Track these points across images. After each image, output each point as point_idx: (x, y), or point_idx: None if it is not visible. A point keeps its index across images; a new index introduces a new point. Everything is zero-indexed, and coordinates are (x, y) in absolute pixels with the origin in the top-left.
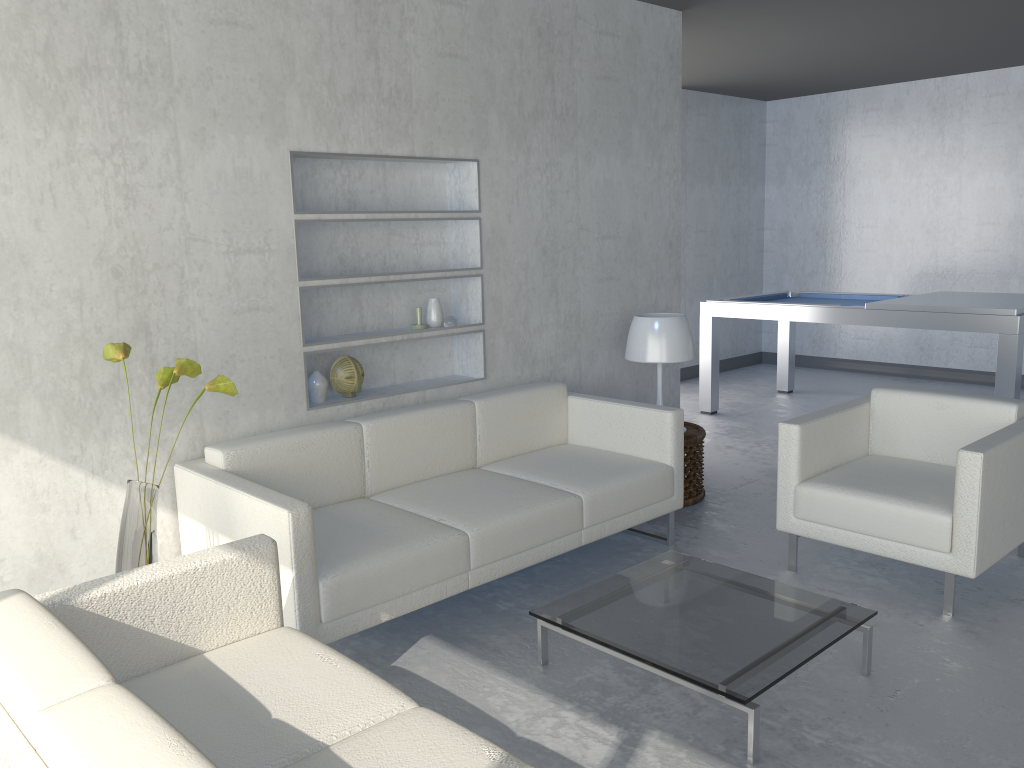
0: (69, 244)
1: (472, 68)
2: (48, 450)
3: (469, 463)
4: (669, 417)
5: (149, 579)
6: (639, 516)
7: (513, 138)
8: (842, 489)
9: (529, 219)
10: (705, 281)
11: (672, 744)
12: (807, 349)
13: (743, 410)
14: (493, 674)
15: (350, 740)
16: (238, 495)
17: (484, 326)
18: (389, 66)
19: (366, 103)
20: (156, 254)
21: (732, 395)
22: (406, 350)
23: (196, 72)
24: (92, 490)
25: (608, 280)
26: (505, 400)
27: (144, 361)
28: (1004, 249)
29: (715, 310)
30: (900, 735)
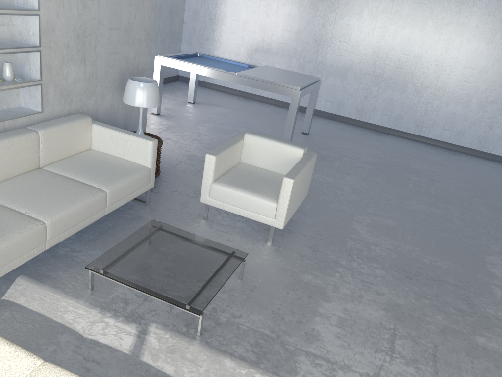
0: None
1: None
2: None
3: (36, 166)
4: (151, 144)
5: None
6: (134, 195)
7: None
8: (232, 187)
9: (70, 16)
10: (154, 36)
11: (162, 330)
12: (201, 77)
13: (172, 113)
14: (64, 298)
15: None
16: None
17: (42, 81)
18: None
19: None
20: None
21: (166, 102)
22: None
23: None
24: None
25: (114, 54)
26: (57, 129)
27: None
28: (292, 45)
29: (163, 62)
30: (256, 310)
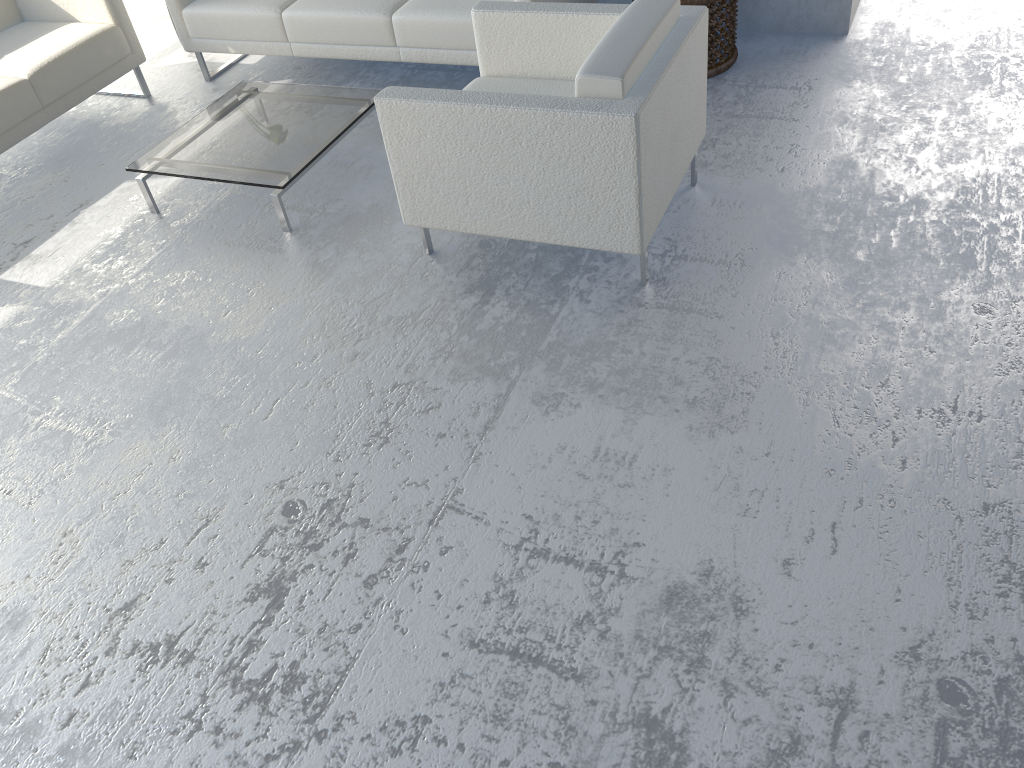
0: None
1: None
2: None
3: None
4: None
5: None
6: (471, 58)
7: None
8: None
9: None
10: None
11: (171, 185)
12: None
13: None
14: None
15: None
16: None
17: None
18: None
19: None
20: None
21: None
22: None
23: None
24: None
25: None
26: None
27: None
28: None
29: None
30: (196, 255)
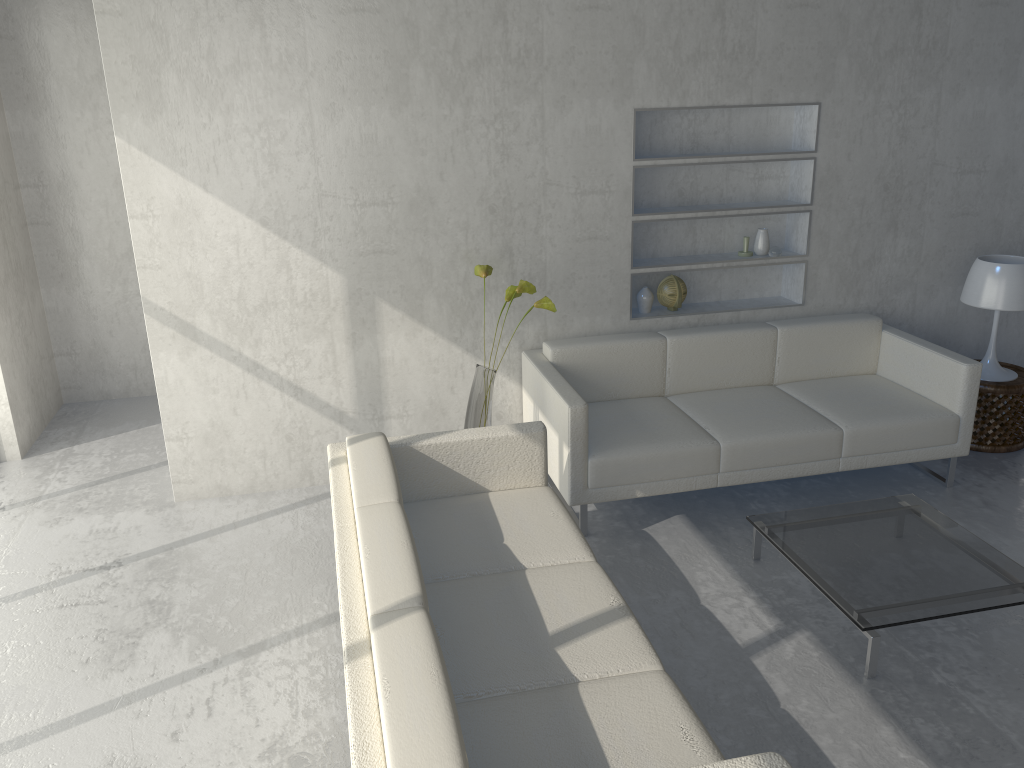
0: (461, 189)
1: (824, 14)
2: (439, 332)
3: (765, 380)
4: (963, 369)
5: (458, 439)
6: (910, 456)
7: (863, 78)
8: None
9: (872, 157)
10: None
11: (813, 645)
12: None
13: None
14: (711, 556)
15: (539, 569)
16: (547, 385)
17: (807, 257)
18: (734, 24)
19: (708, 61)
20: (521, 196)
21: None
22: (734, 272)
23: (561, 52)
24: (466, 362)
25: (963, 216)
26: (809, 329)
27: (507, 274)
28: None
29: None
30: (1023, 700)
